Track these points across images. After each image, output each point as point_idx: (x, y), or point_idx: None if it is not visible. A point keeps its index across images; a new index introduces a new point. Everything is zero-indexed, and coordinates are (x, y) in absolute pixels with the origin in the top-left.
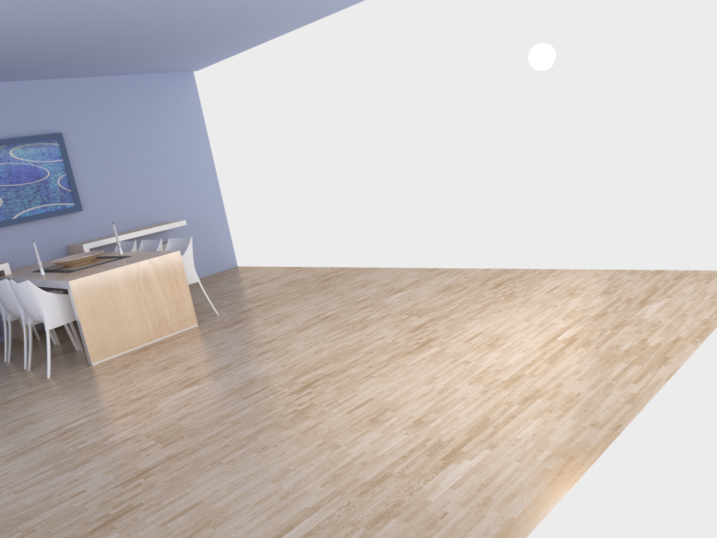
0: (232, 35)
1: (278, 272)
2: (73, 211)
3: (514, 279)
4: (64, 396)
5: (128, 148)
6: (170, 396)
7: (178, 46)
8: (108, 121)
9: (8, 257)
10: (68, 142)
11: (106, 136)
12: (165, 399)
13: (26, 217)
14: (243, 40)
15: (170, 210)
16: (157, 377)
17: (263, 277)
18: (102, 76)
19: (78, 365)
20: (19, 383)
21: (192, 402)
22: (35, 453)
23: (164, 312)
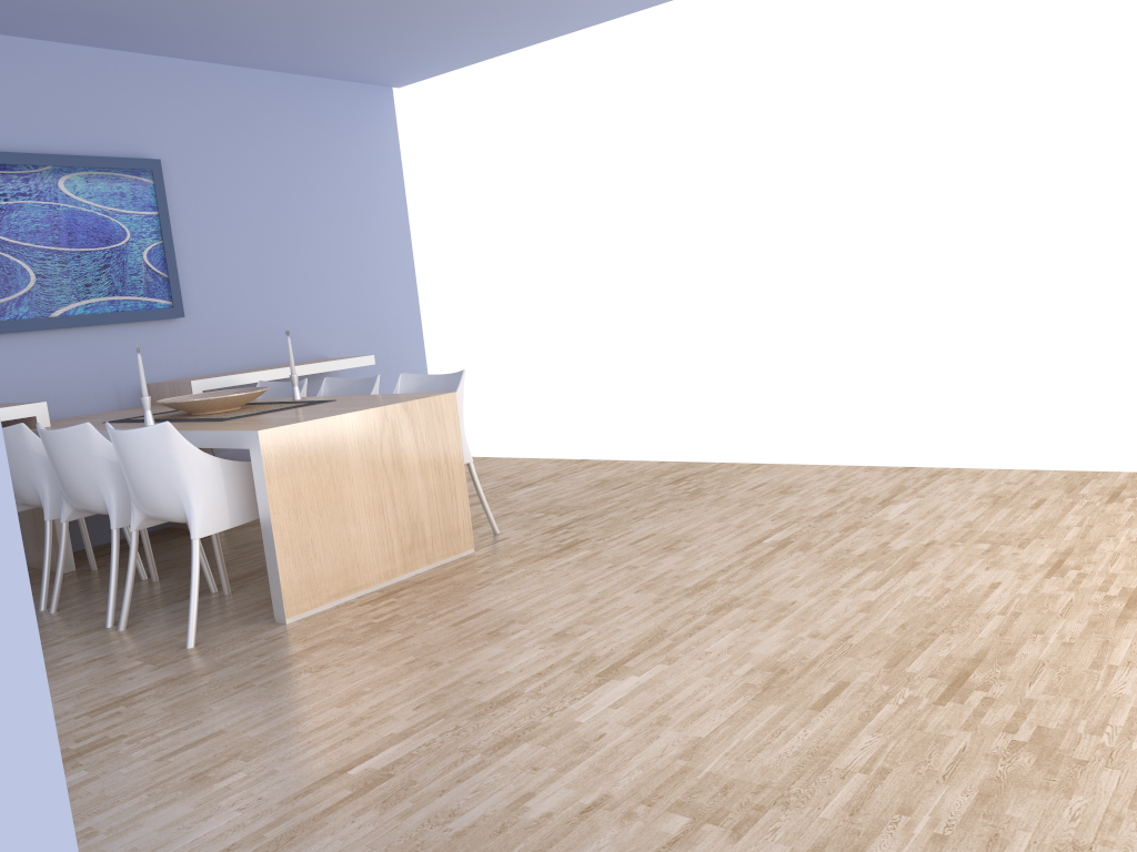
0: (534, 2)
1: (545, 466)
2: (167, 317)
3: (1132, 487)
4: (275, 690)
5: (273, 209)
6: (587, 699)
7: (425, 11)
8: (243, 153)
9: (33, 395)
10: (168, 181)
11: (236, 181)
12: (581, 706)
13: (77, 317)
14: (537, 20)
15: (335, 337)
16: (493, 653)
17: (523, 474)
18: (240, 65)
19: (245, 622)
20: (121, 658)
21: (669, 714)
22: (328, 842)
23: (422, 517)
